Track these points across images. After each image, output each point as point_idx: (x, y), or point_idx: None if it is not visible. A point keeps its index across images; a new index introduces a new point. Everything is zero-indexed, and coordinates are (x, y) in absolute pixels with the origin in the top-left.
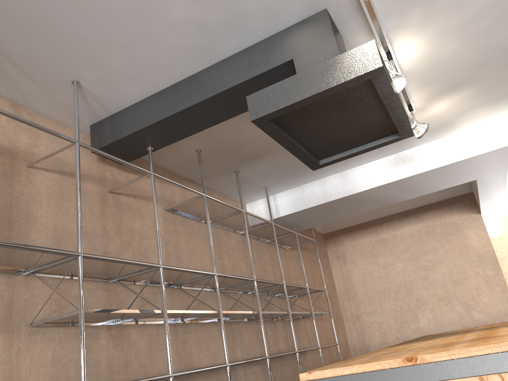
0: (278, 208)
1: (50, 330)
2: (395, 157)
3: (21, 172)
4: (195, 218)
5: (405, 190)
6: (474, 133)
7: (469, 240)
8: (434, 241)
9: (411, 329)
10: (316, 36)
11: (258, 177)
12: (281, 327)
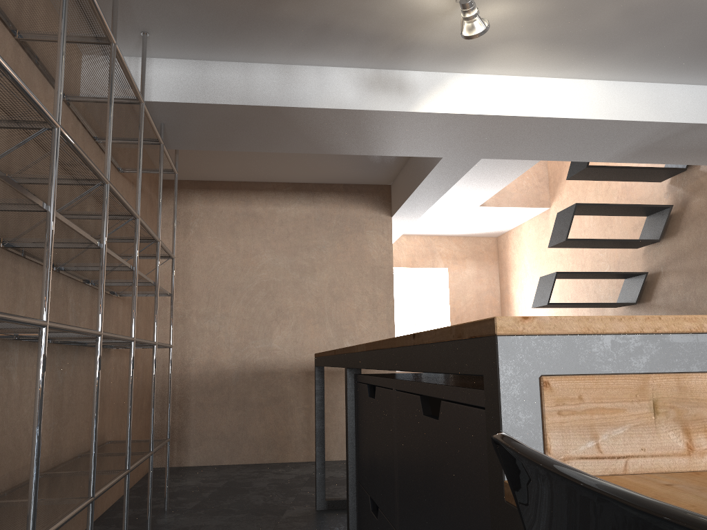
0: (150, 85)
1: None
2: (376, 74)
3: None
4: None
5: (360, 135)
6: (489, 83)
7: (367, 246)
8: (324, 236)
9: (258, 348)
10: None
11: (148, 1)
12: (88, 299)
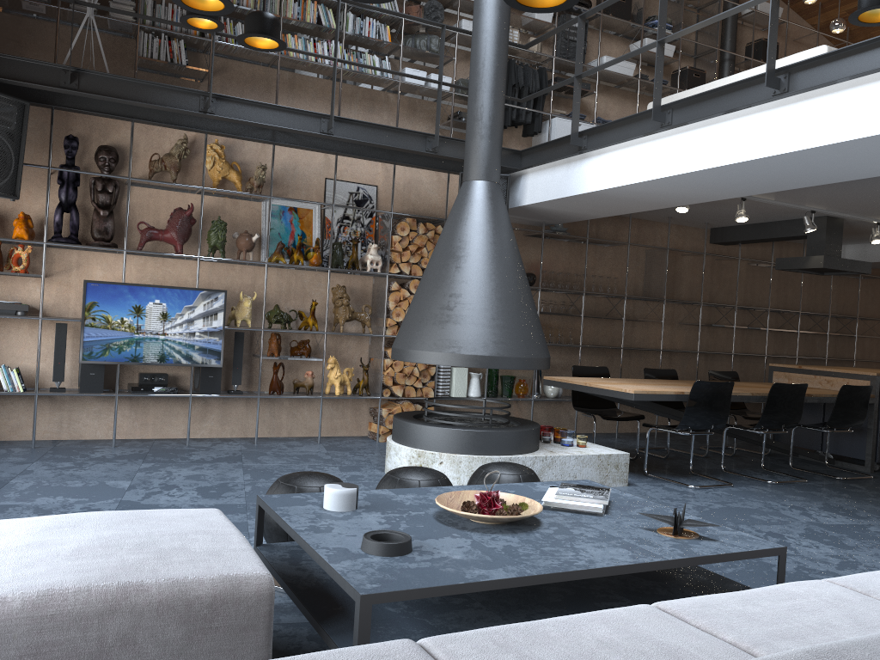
0: (844, 256)
1: (685, 326)
2: None
3: (678, 258)
4: (769, 266)
5: None
6: None
7: None
8: None
9: None
10: (818, 228)
11: None
12: (831, 340)
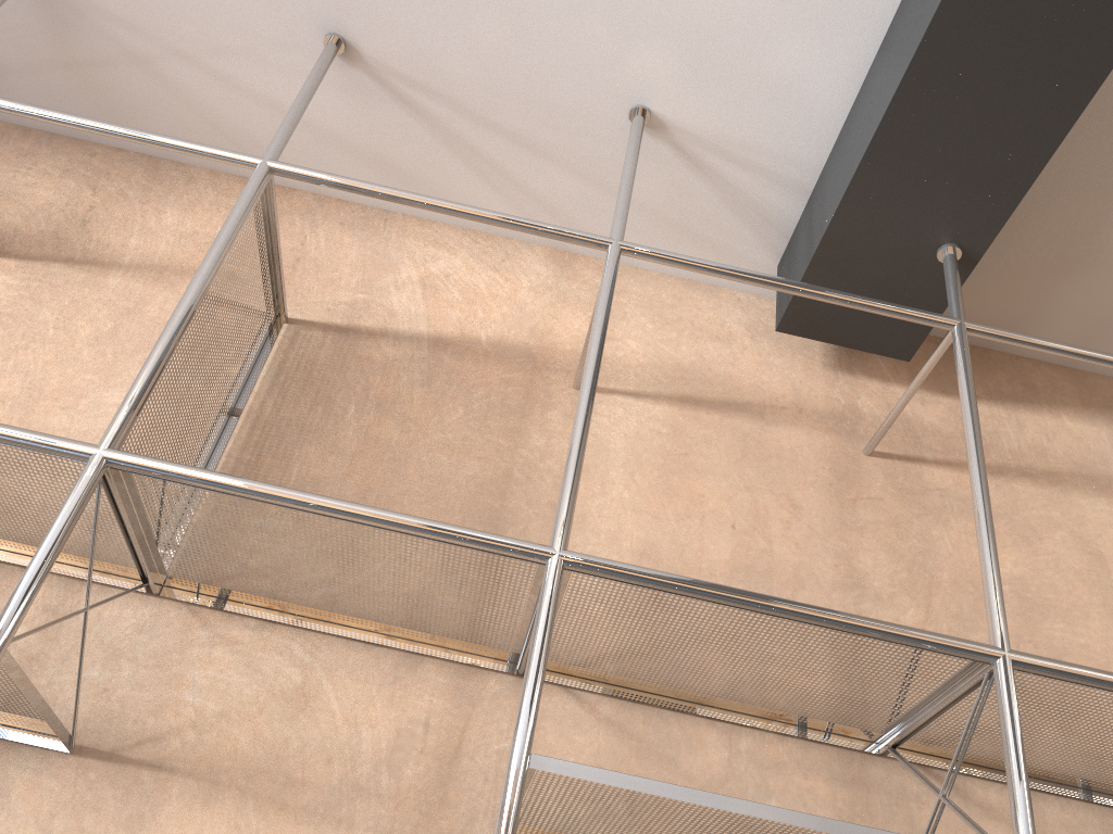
0: None
1: None
2: None
3: (554, 401)
4: None
5: None
6: None
7: None
8: None
9: None
10: None
11: None
12: None
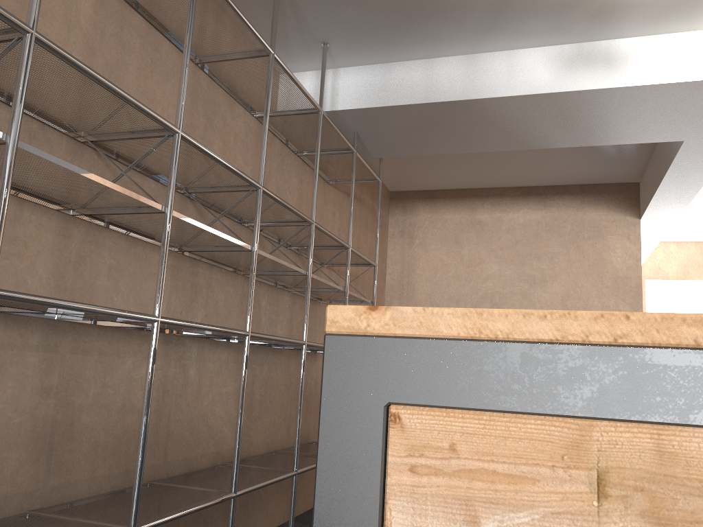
0: (336, 95)
1: None
2: (576, 49)
3: None
4: (172, 38)
5: (566, 123)
6: None
7: (609, 254)
8: (556, 243)
9: None
10: None
11: (318, 11)
12: (286, 303)
